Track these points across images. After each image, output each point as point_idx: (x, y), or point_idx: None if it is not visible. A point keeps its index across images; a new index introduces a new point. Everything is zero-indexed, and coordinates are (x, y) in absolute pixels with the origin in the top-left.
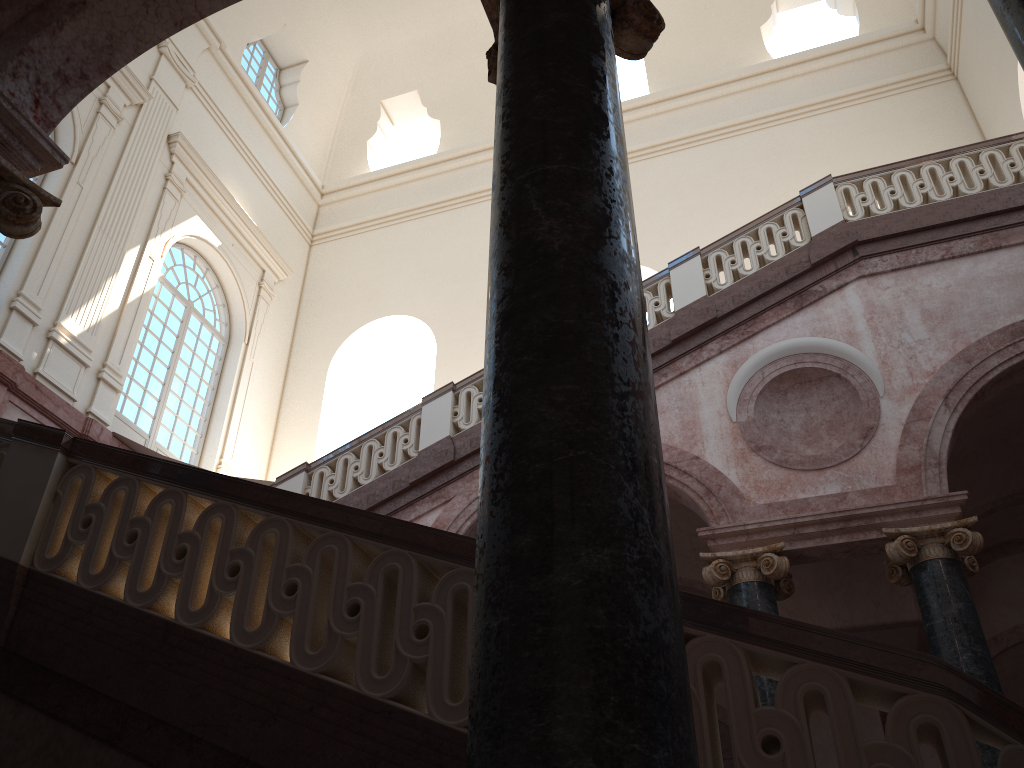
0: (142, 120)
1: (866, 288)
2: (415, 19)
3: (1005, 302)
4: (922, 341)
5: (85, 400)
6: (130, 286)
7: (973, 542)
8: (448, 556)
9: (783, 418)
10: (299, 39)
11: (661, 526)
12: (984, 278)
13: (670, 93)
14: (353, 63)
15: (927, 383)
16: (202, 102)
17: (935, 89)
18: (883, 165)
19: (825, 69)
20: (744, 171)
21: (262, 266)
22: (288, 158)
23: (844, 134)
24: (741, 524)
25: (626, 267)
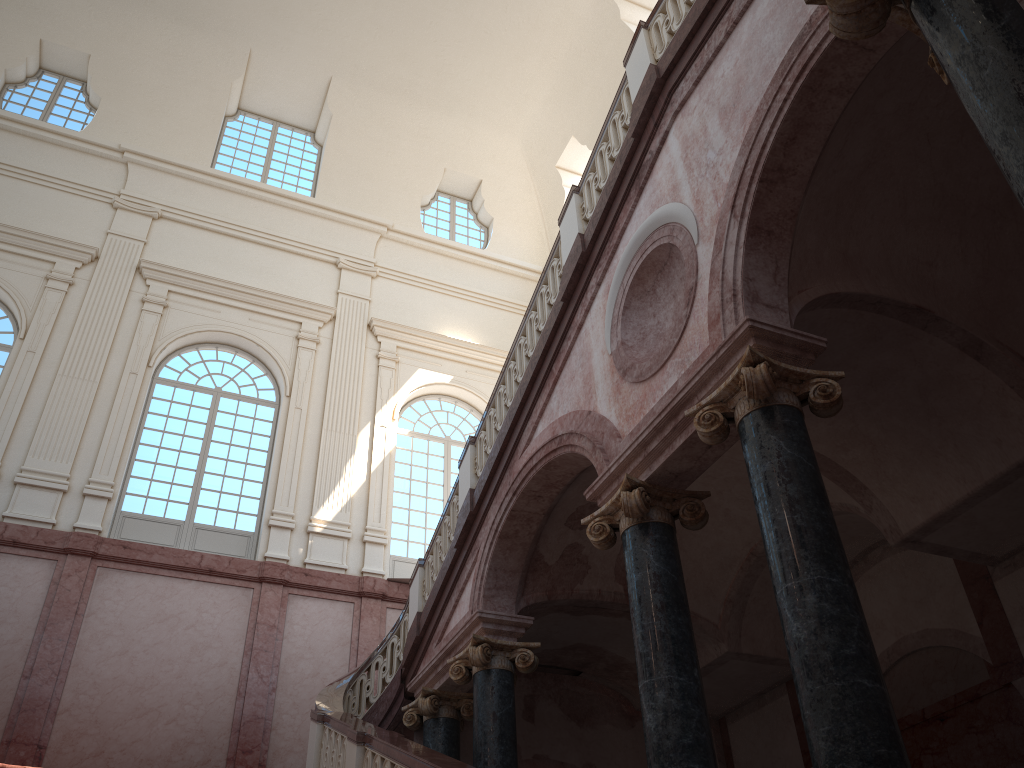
0: (339, 328)
1: (681, 123)
2: (530, 84)
3: (779, 37)
4: (721, 149)
5: (357, 564)
6: (371, 457)
7: (750, 381)
8: None
9: (659, 319)
10: (463, 170)
11: None
12: (761, 23)
13: None
14: (519, 153)
15: (723, 199)
16: (393, 279)
17: None
18: None
19: None
20: None
21: None
22: (498, 268)
23: None
24: (606, 470)
25: None
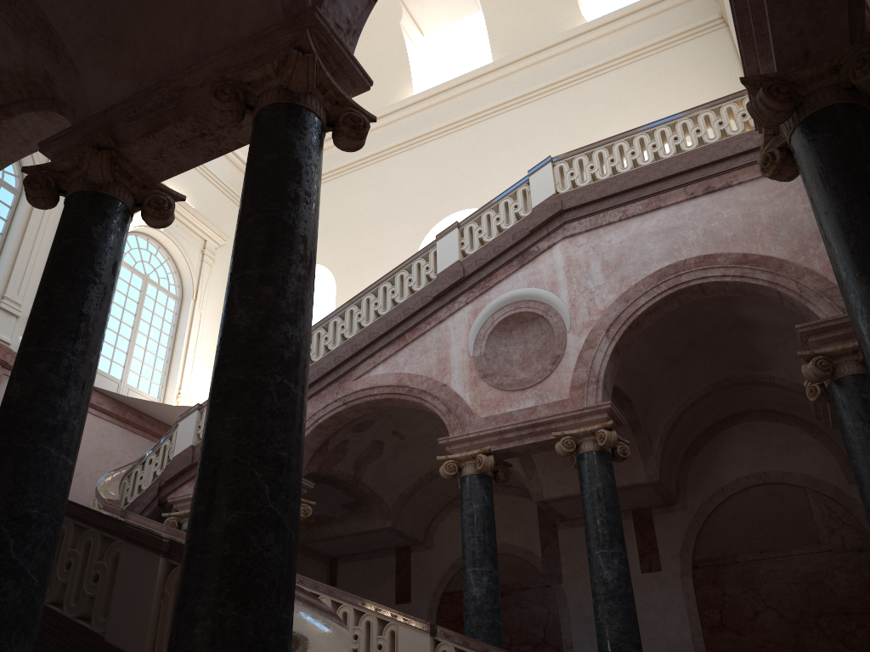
0: None
1: (567, 246)
2: None
3: (658, 252)
4: (599, 286)
5: None
6: None
7: (608, 439)
8: (87, 522)
9: (509, 350)
10: None
11: (24, 545)
12: (647, 233)
13: (504, 61)
14: None
15: (598, 319)
16: None
17: (710, 36)
18: (588, 145)
19: (625, 27)
20: (561, 122)
21: (203, 237)
22: None
23: (638, 83)
24: (465, 434)
25: (53, 404)
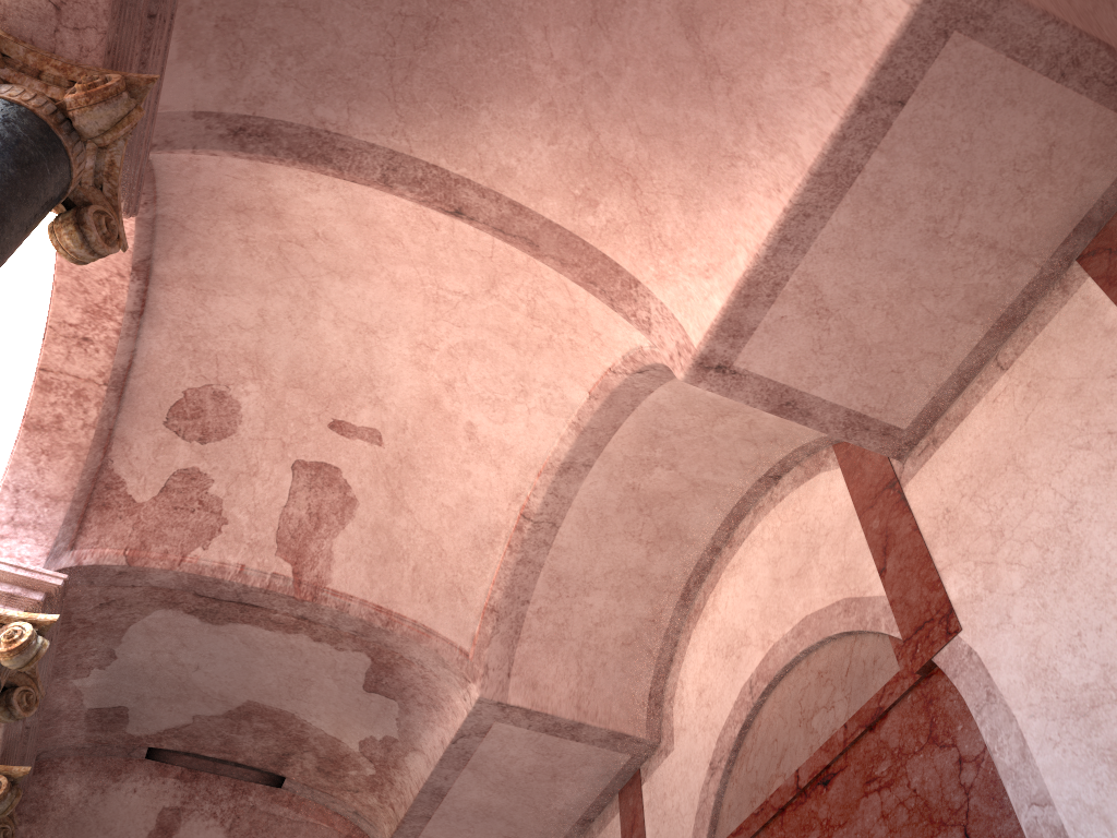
0: None
1: None
2: None
3: None
4: None
5: None
6: None
7: None
8: None
9: None
10: None
11: None
12: None
13: None
14: None
15: None
16: None
17: None
18: None
19: None
20: None
21: None
22: None
23: None
24: None
25: None
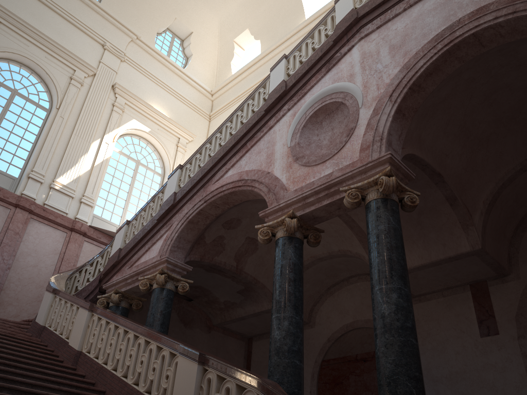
0: (96, 81)
1: (363, 44)
2: None
3: (436, 22)
4: (387, 65)
5: (74, 213)
6: (96, 158)
7: (386, 183)
8: None
9: (320, 138)
10: (185, 23)
11: None
12: (427, 11)
13: None
14: (216, 26)
15: (384, 90)
16: (132, 66)
17: None
18: None
19: None
20: None
21: (177, 136)
22: (188, 81)
23: None
24: (277, 204)
25: None
